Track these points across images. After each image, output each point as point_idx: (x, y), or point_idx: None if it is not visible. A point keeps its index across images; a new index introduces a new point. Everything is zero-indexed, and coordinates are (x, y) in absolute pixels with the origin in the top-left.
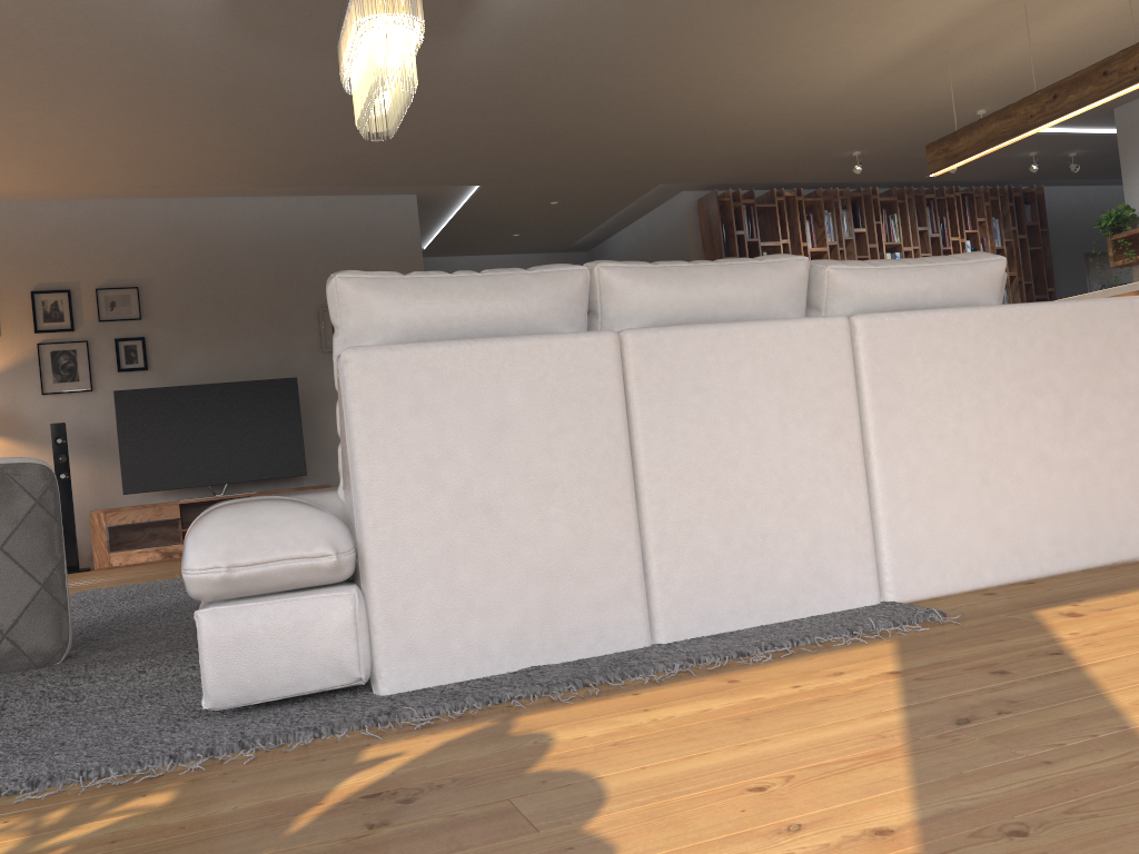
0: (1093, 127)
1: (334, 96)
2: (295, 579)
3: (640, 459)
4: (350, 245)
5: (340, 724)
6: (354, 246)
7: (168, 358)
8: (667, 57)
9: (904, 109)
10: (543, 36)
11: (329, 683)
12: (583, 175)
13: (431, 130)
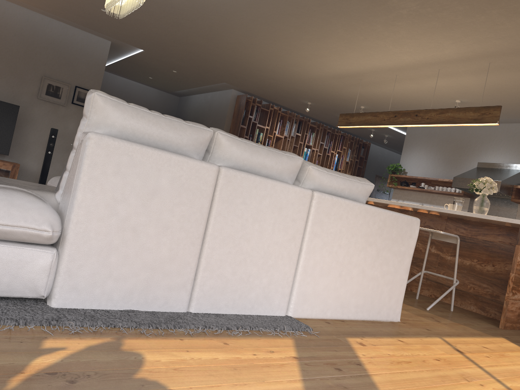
0: (398, 129)
1: None
2: (25, 238)
3: (209, 227)
4: (70, 52)
5: (30, 321)
6: (71, 53)
7: None
8: (253, 33)
9: (335, 94)
10: (204, 1)
11: (26, 294)
12: (193, 65)
13: (132, 17)
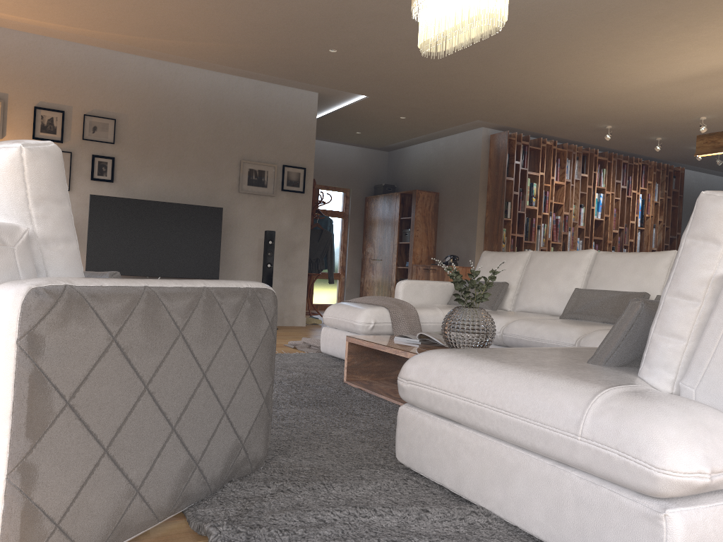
0: None
1: (334, 13)
2: None
3: None
4: (269, 119)
5: None
6: (271, 120)
7: (129, 176)
8: (571, 40)
9: (664, 106)
10: (511, 6)
11: None
12: (438, 104)
13: (374, 52)
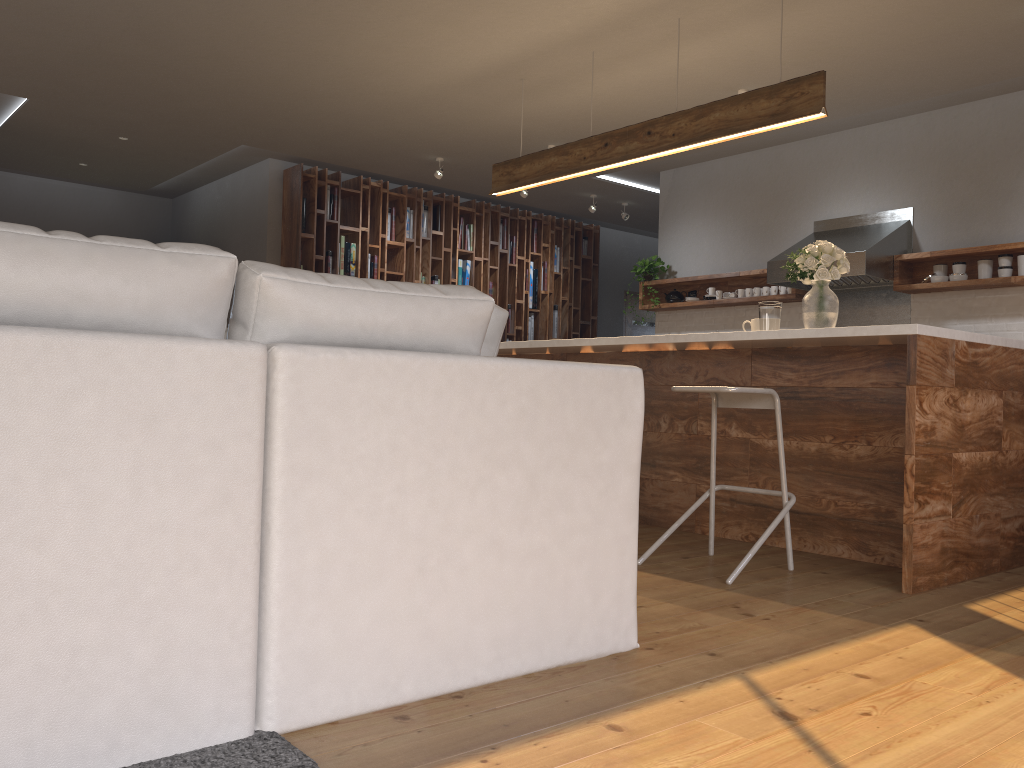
0: (644, 184)
1: None
2: None
3: None
4: None
5: None
6: None
7: None
8: (237, 4)
9: (484, 127)
10: None
11: None
12: (154, 115)
13: None
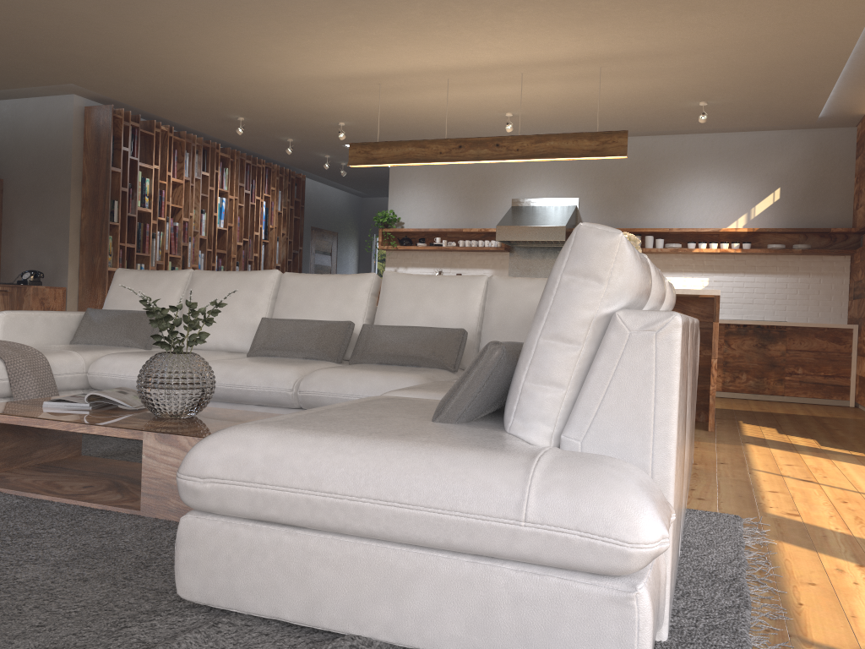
0: None
1: None
2: None
3: None
4: None
5: None
6: None
7: None
8: (232, 4)
9: (308, 105)
10: None
11: None
12: (17, 50)
13: None
